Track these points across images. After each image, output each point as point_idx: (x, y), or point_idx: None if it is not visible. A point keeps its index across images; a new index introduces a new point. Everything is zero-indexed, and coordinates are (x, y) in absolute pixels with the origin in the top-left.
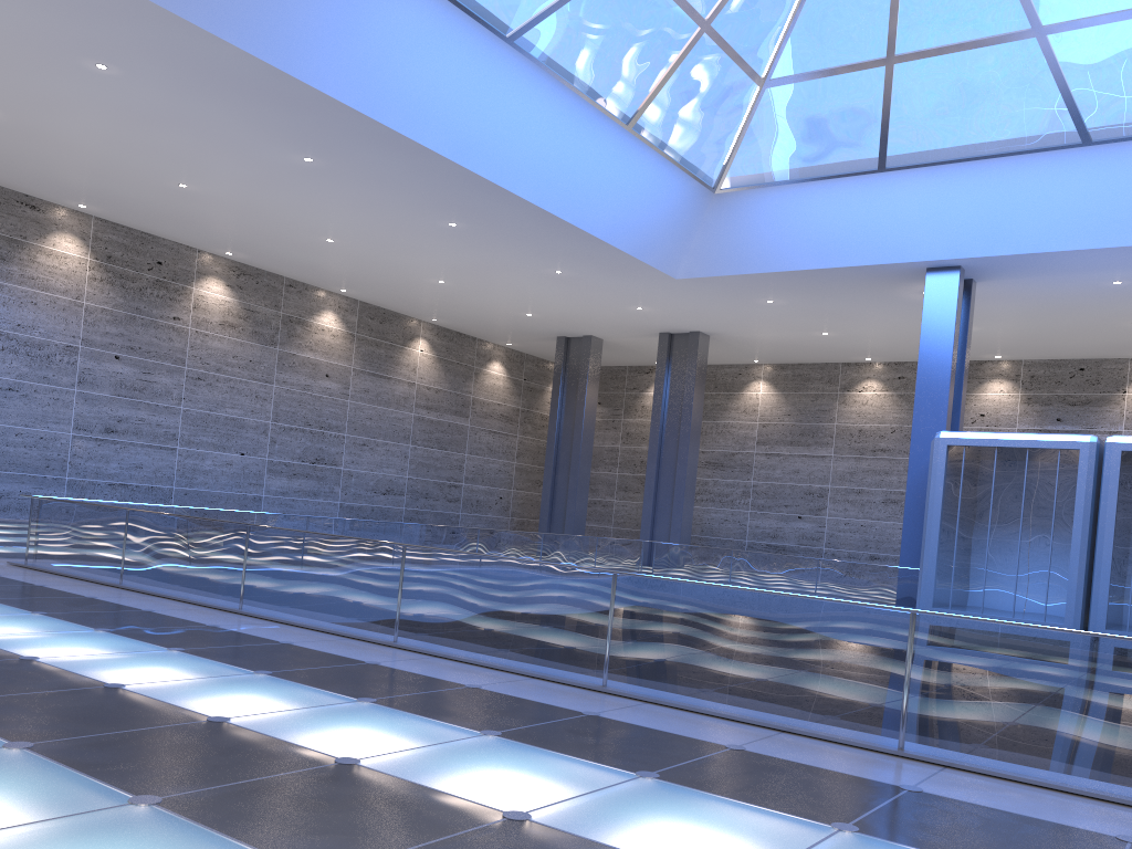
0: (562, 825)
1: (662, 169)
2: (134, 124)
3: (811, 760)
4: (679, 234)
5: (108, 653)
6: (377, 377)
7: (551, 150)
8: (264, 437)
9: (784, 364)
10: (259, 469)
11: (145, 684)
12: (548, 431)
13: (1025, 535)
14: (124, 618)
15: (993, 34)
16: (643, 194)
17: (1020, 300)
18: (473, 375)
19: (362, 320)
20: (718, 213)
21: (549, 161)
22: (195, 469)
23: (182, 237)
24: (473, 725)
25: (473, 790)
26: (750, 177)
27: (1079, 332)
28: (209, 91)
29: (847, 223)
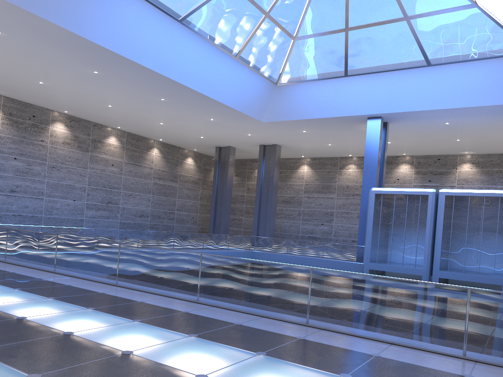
0: (144, 355)
1: (253, 75)
2: (16, 56)
3: (267, 328)
4: (262, 103)
5: None
6: (135, 165)
7: (202, 68)
8: (84, 192)
9: (315, 157)
10: (82, 207)
11: None
12: (212, 188)
13: (407, 231)
14: (0, 276)
15: (388, 19)
16: (245, 86)
17: (409, 130)
18: (179, 163)
19: (128, 140)
20: (278, 94)
21: (202, 72)
22: (52, 207)
23: (44, 104)
24: (131, 317)
25: (115, 343)
26: (291, 78)
27: (435, 143)
28: (47, 43)
29: (333, 98)
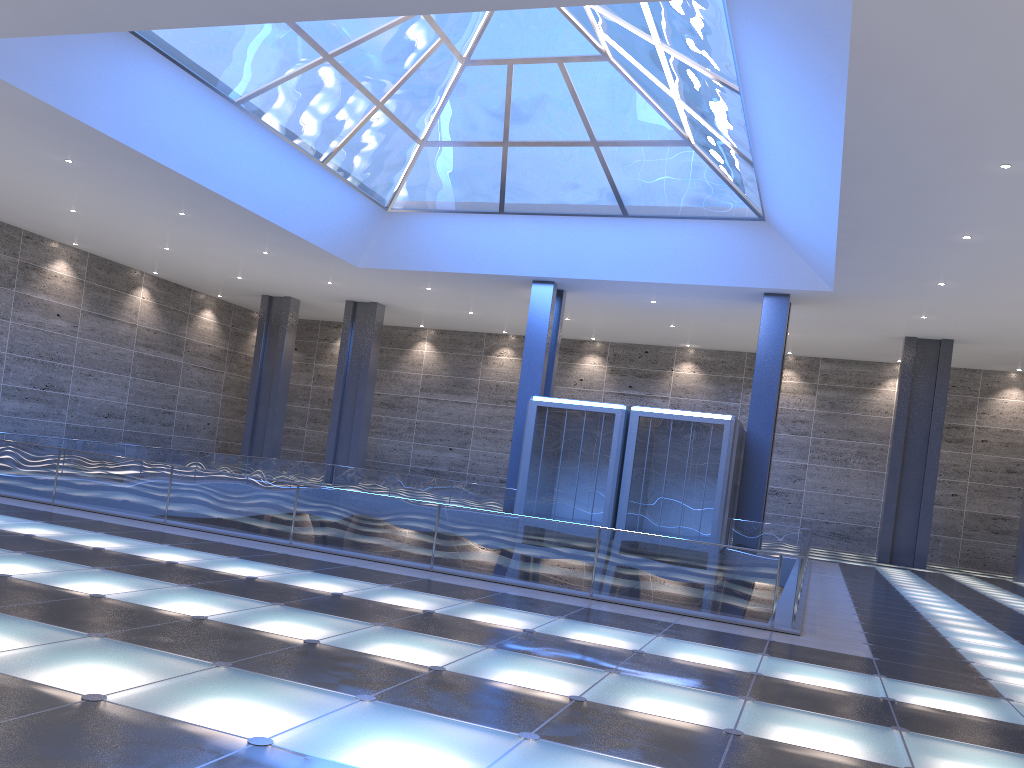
0: (271, 580)
1: (348, 193)
2: None
3: (387, 570)
4: (360, 237)
5: (4, 522)
6: (103, 318)
7: (264, 175)
8: (0, 365)
9: (443, 330)
10: None
11: (45, 535)
12: (252, 372)
13: (581, 468)
14: None
15: (568, 140)
16: (334, 208)
17: (597, 305)
18: (188, 320)
19: (91, 269)
20: (389, 225)
21: (263, 183)
22: None
23: None
24: (225, 554)
25: (232, 571)
26: (412, 203)
27: (640, 328)
28: None
29: (479, 244)
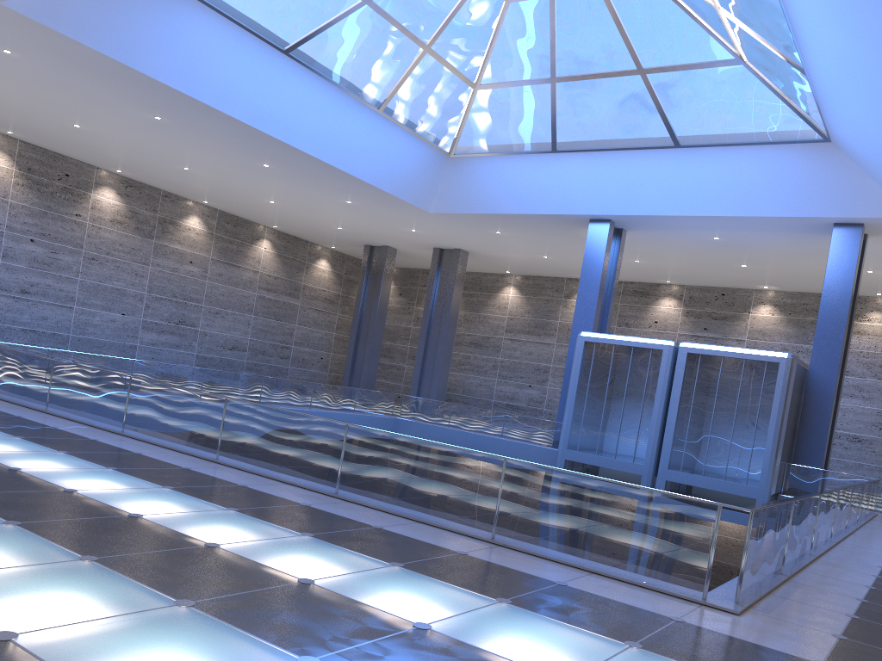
0: (88, 494)
1: (408, 139)
2: (36, 86)
3: (276, 492)
4: (427, 183)
5: None
6: (229, 265)
7: (324, 123)
8: (141, 303)
9: (528, 275)
10: (135, 326)
11: None
12: (354, 312)
13: (626, 404)
14: None
15: (614, 70)
16: (397, 154)
17: (661, 244)
18: (305, 268)
19: (220, 223)
20: (453, 170)
21: (324, 130)
22: (87, 323)
23: (84, 158)
24: (107, 465)
25: (63, 482)
26: (472, 148)
27: (711, 269)
28: (81, 72)
29: (535, 185)
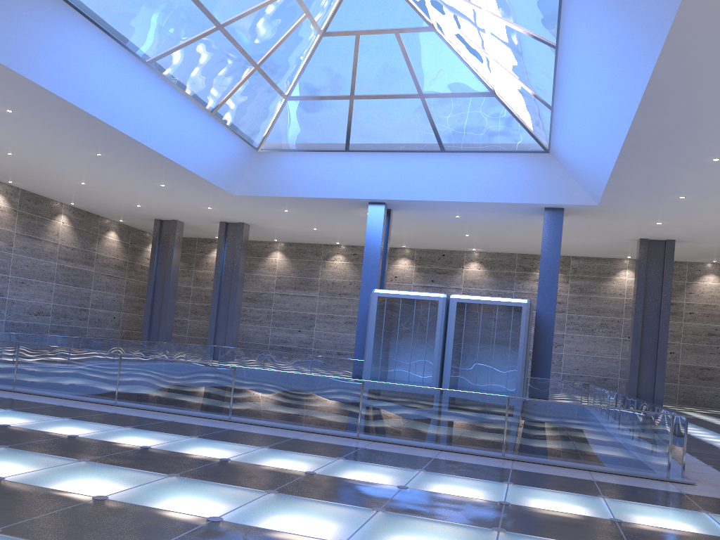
0: (243, 461)
1: (229, 137)
2: None
3: (324, 441)
4: (237, 171)
5: None
6: (32, 239)
7: (166, 122)
8: None
9: (291, 242)
10: None
11: (19, 424)
12: (149, 277)
13: (414, 343)
14: None
15: (401, 93)
16: (218, 149)
17: (414, 220)
18: (97, 239)
19: (22, 201)
20: (259, 162)
21: (165, 128)
22: None
23: None
24: (184, 434)
25: (203, 453)
26: (277, 145)
27: (442, 237)
28: None
29: (329, 175)
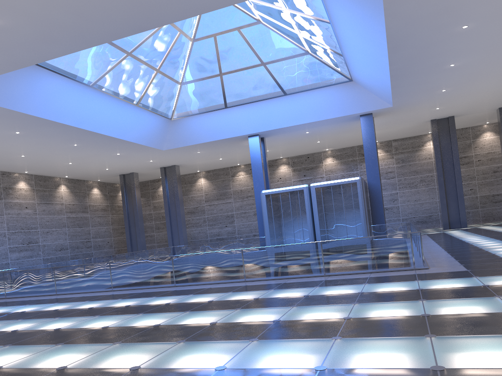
0: (177, 302)
1: (151, 116)
2: None
3: (225, 286)
4: (161, 135)
5: (40, 307)
6: (47, 204)
7: (111, 117)
8: (5, 237)
9: (209, 170)
10: (5, 251)
11: (63, 308)
12: (123, 212)
13: (293, 219)
14: (26, 302)
15: (250, 65)
16: (146, 125)
17: (281, 140)
18: (87, 195)
19: (36, 182)
20: (174, 126)
21: (111, 120)
22: None
23: None
24: (148, 297)
25: (157, 303)
26: (182, 113)
27: (303, 146)
28: None
29: (219, 125)
